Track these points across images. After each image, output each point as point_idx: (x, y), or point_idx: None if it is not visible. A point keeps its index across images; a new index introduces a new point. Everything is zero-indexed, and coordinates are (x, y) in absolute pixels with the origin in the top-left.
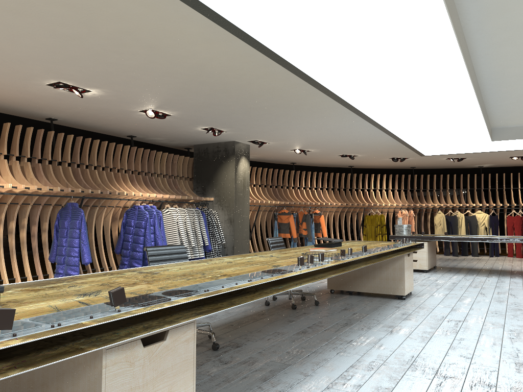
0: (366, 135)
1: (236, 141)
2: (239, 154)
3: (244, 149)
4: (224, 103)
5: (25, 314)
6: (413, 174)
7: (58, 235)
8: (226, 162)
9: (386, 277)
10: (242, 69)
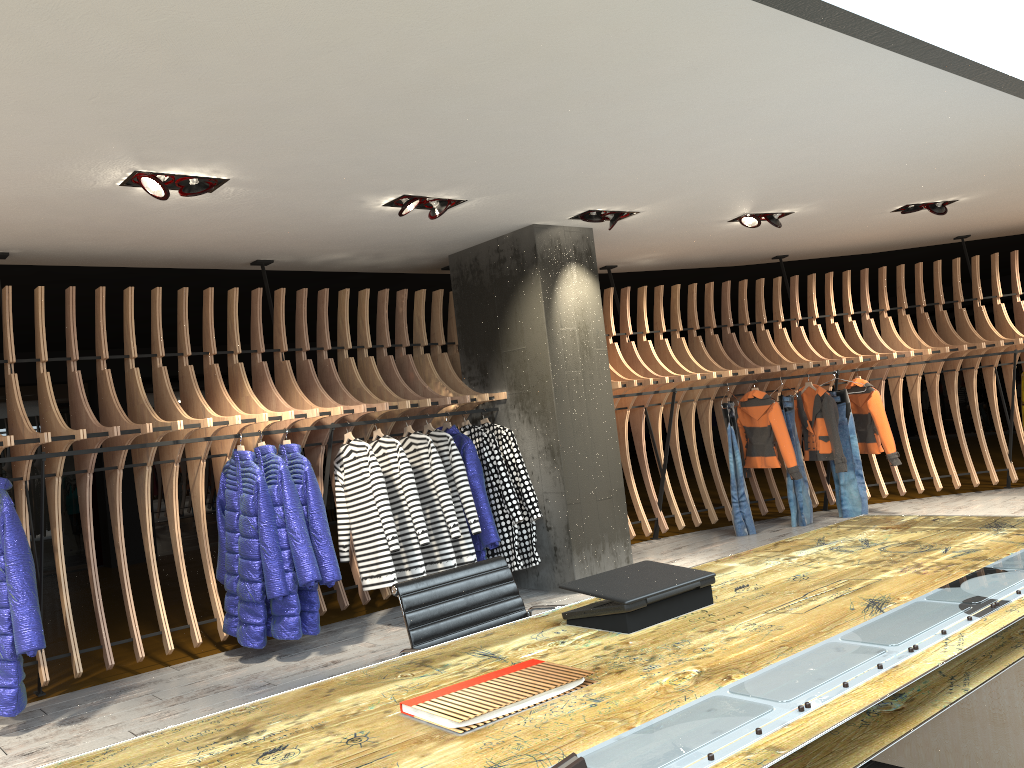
0: (927, 115)
1: (538, 225)
2: (557, 261)
3: (572, 244)
4: (289, 96)
5: None
6: None
7: None
8: (521, 289)
9: (994, 712)
10: None
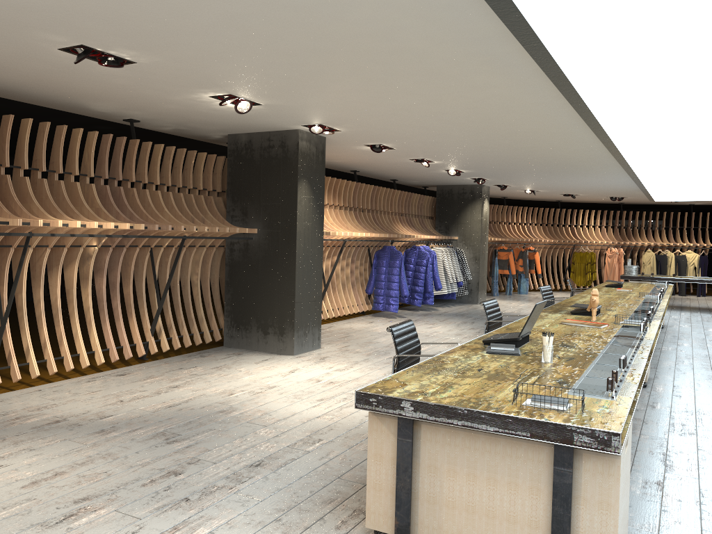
0: (610, 184)
1: (482, 185)
2: (484, 197)
3: (486, 191)
4: (523, 169)
5: (622, 315)
6: (622, 210)
7: (377, 272)
8: (471, 204)
9: None
10: (574, 158)
